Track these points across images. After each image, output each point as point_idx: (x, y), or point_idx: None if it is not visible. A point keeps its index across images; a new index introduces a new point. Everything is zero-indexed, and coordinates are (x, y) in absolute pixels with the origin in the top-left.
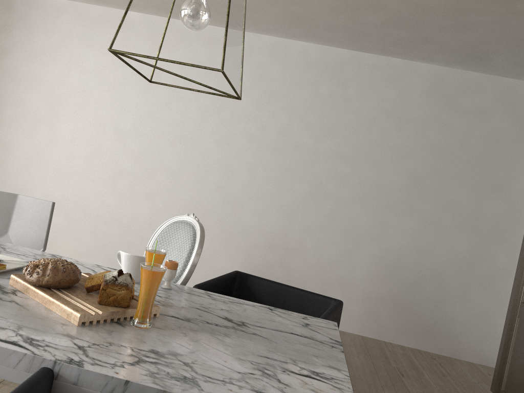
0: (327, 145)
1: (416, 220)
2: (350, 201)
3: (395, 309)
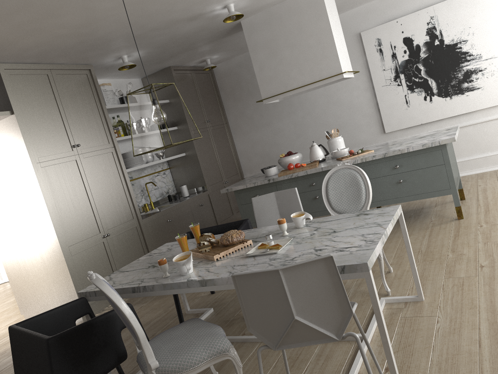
0: None
1: None
2: None
3: None
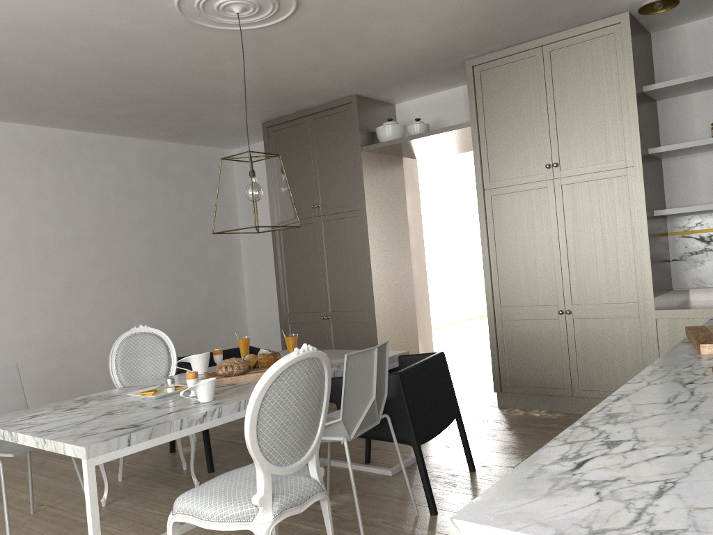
0: (70, 232)
1: (166, 282)
2: (108, 282)
3: None
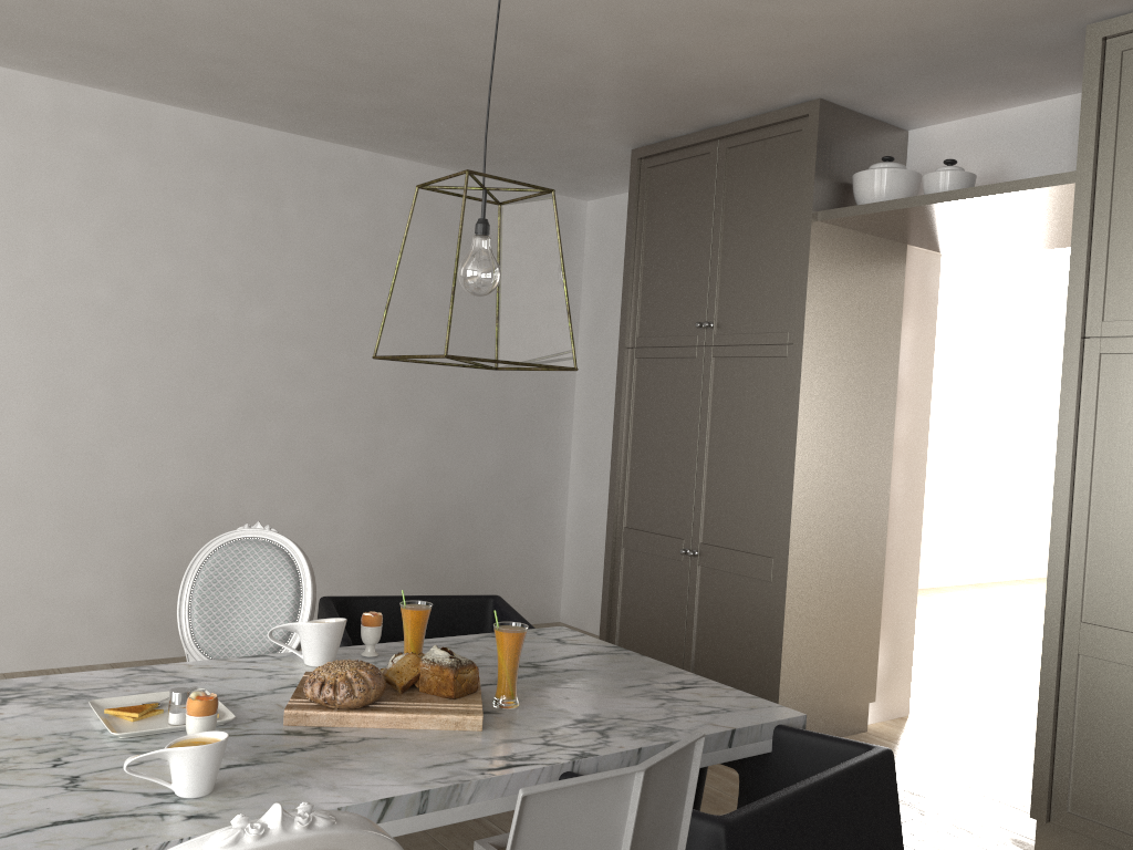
0: (260, 316)
1: (423, 427)
2: (316, 414)
3: (411, 580)
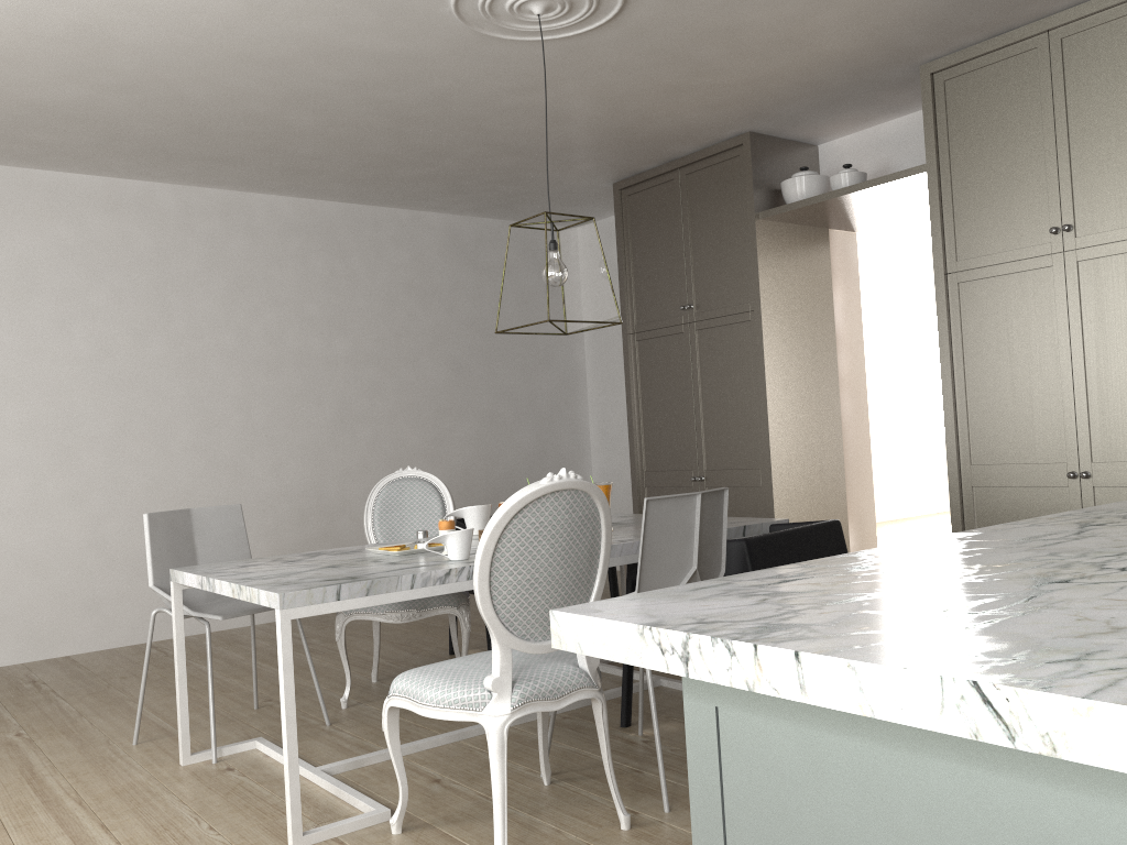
0: (343, 345)
1: (473, 421)
2: (392, 417)
3: None
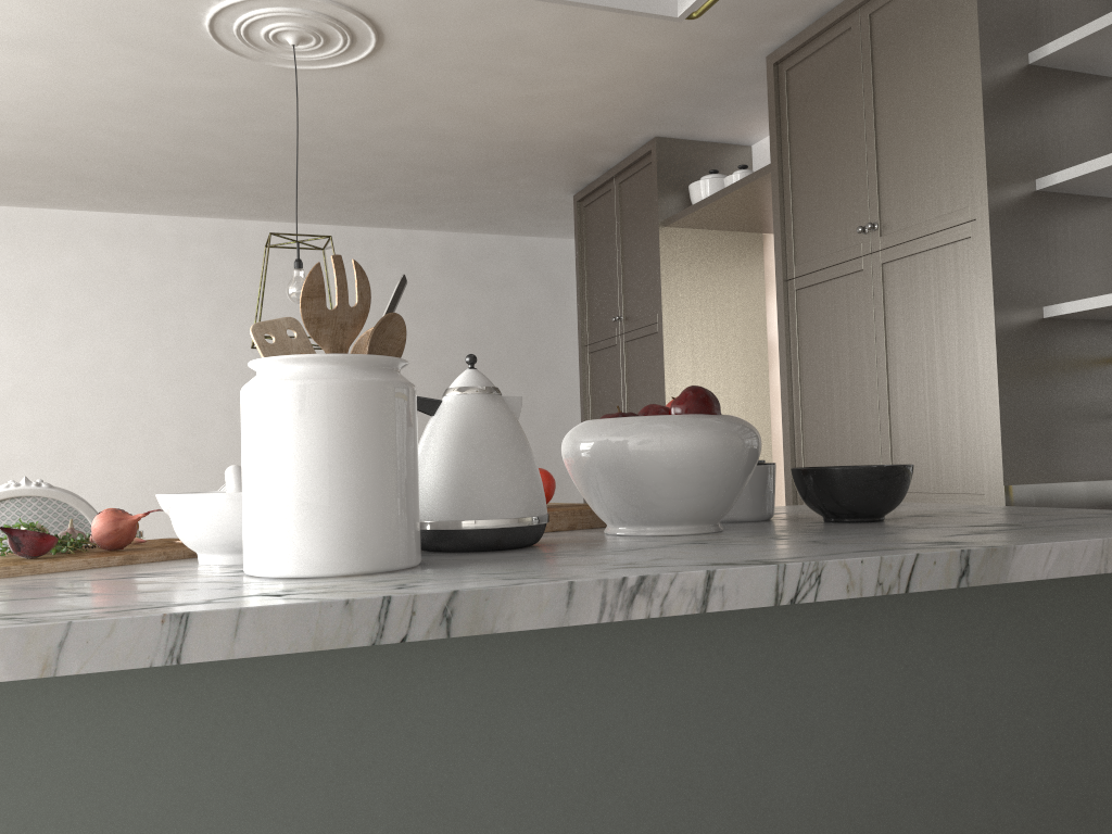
0: None
1: None
2: None
3: None
